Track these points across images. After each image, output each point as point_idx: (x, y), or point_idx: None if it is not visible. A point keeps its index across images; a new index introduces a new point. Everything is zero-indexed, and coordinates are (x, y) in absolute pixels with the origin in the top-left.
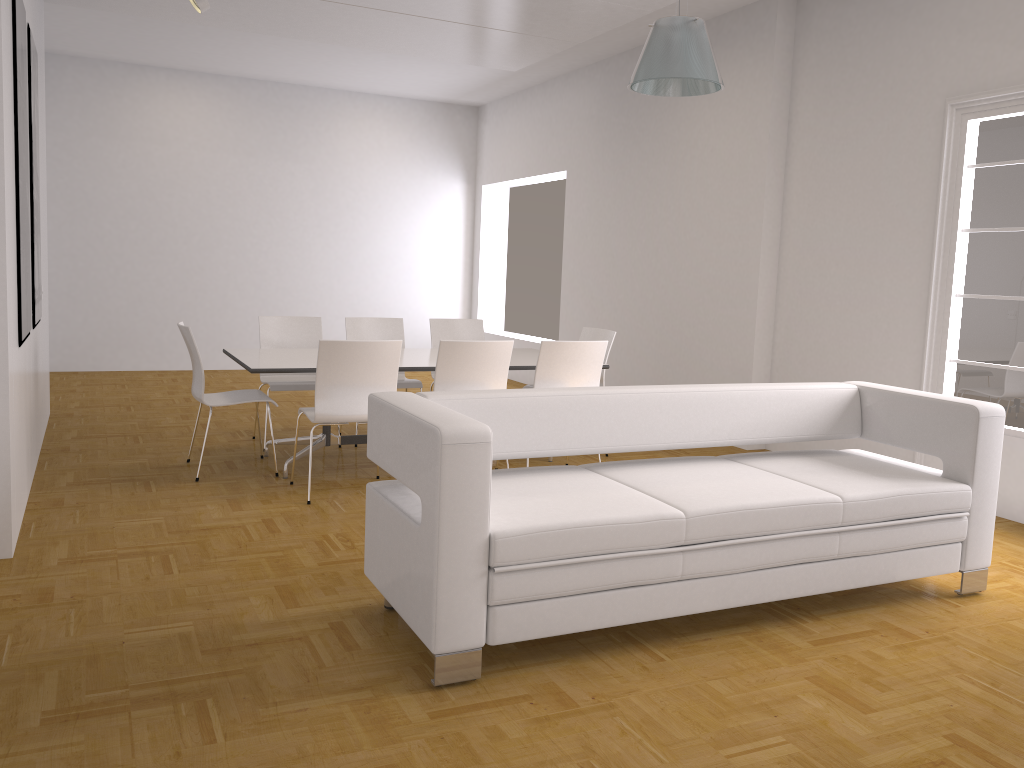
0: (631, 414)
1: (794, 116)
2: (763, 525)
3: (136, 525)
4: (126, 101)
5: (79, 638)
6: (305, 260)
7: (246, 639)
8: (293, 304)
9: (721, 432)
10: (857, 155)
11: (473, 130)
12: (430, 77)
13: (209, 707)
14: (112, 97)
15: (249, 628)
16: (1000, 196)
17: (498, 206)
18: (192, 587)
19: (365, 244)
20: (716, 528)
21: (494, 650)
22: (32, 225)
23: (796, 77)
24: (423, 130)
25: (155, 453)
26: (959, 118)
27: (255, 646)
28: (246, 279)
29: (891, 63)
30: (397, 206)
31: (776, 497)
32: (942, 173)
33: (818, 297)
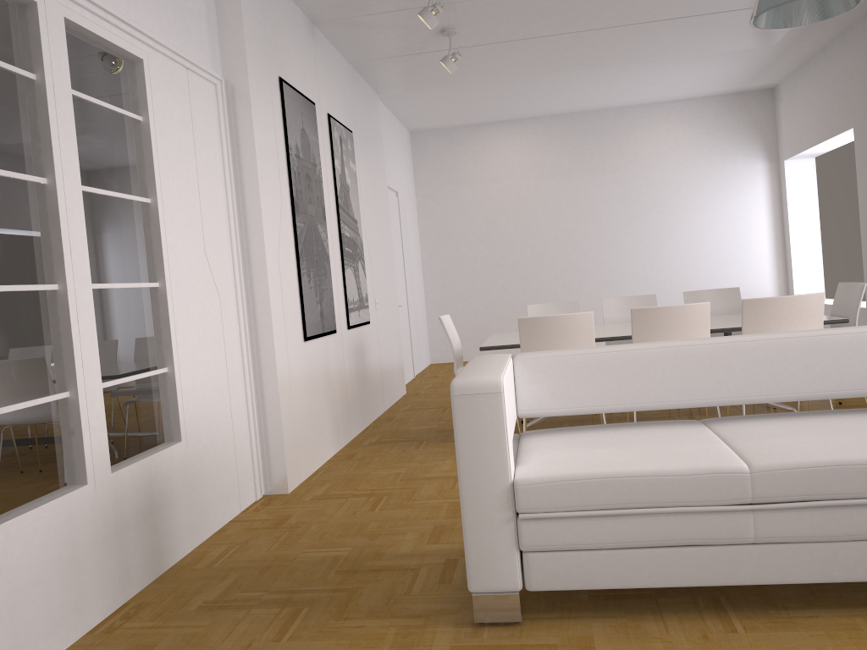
0: (745, 363)
1: None
2: None
3: (384, 473)
4: (469, 154)
5: (272, 552)
6: (619, 255)
7: (374, 565)
8: (612, 294)
9: None
10: None
11: (770, 111)
12: (706, 73)
13: (301, 614)
14: (459, 153)
15: (385, 557)
16: None
17: (804, 177)
18: (376, 522)
19: (672, 234)
20: (796, 486)
21: (564, 599)
22: (342, 254)
23: None
24: (718, 122)
25: (447, 420)
26: None
27: (375, 571)
28: (571, 277)
29: None
30: (699, 195)
31: None
32: None
33: None
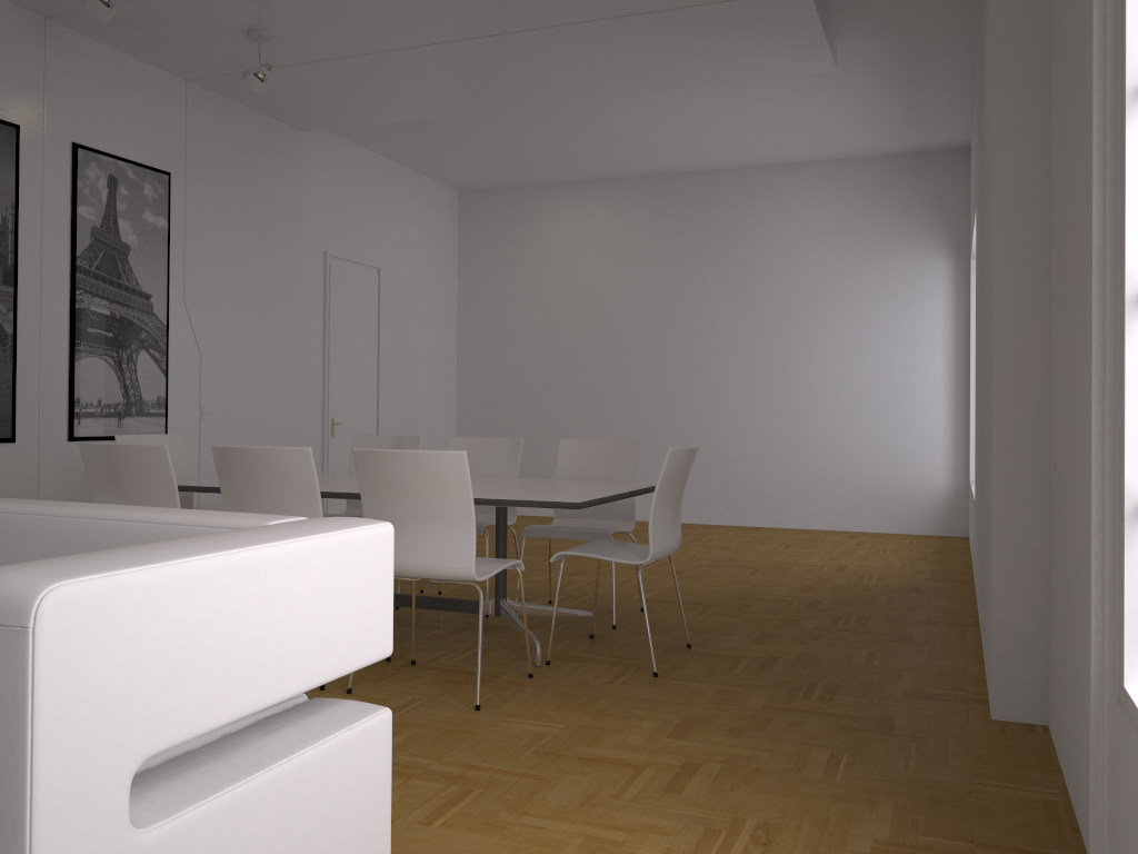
0: None
1: None
2: None
3: None
4: (530, 224)
5: None
6: (719, 385)
7: None
8: (705, 441)
9: None
10: None
11: (963, 182)
12: (817, 117)
13: None
14: (518, 223)
15: None
16: None
17: None
18: None
19: (799, 360)
20: None
21: None
22: (76, 337)
23: None
24: (881, 196)
25: None
26: None
27: None
28: (649, 411)
29: None
30: (844, 305)
31: None
32: None
33: (1062, 359)
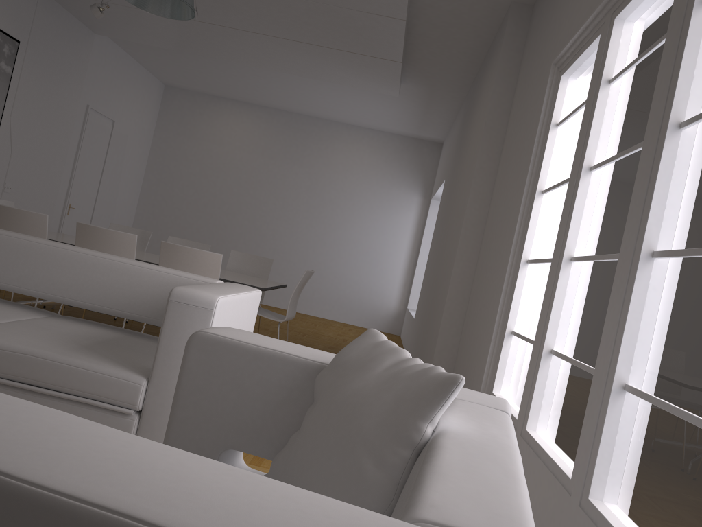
0: None
1: (512, 107)
2: None
3: None
4: (205, 117)
5: None
6: (293, 232)
7: None
8: (278, 261)
9: (28, 281)
10: (521, 132)
11: (435, 160)
12: (378, 110)
13: None
14: (197, 114)
15: None
16: (564, 150)
17: None
18: None
19: (337, 229)
20: None
21: None
22: None
23: (519, 73)
24: (396, 155)
25: (3, 292)
26: (558, 76)
27: None
28: (251, 238)
29: (547, 40)
30: (366, 206)
31: None
32: (537, 133)
33: (484, 270)
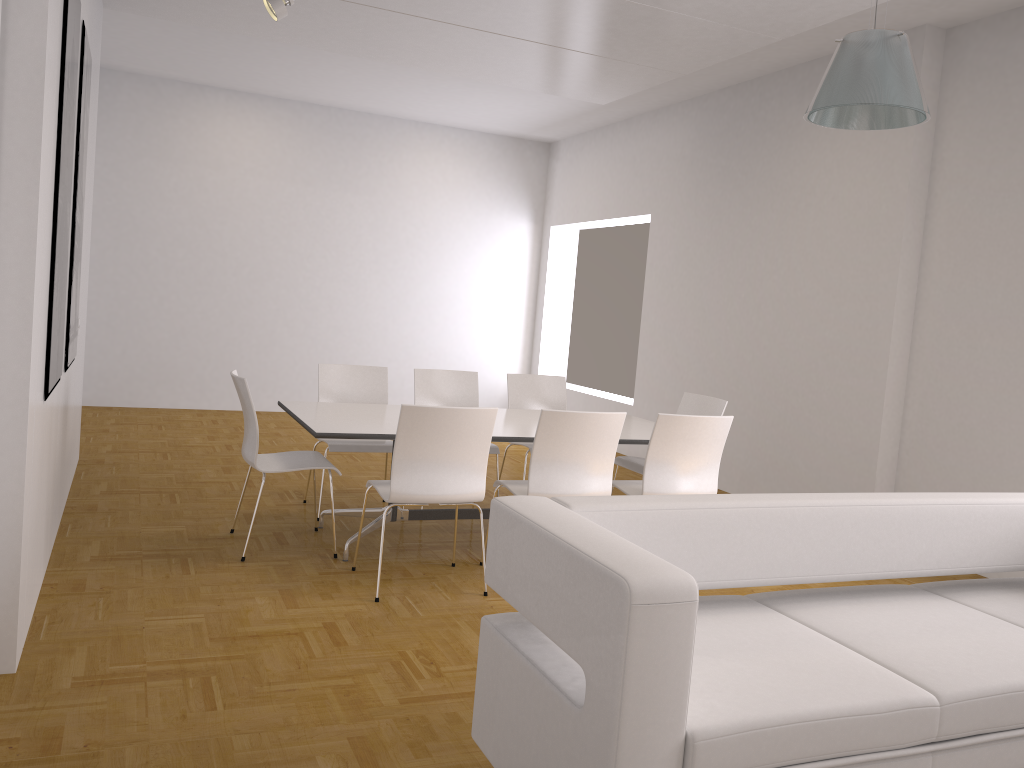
0: (822, 534)
1: (938, 163)
2: None
3: (171, 626)
4: (182, 122)
5: None
6: (359, 298)
7: None
8: (344, 344)
9: (929, 559)
10: (1023, 210)
11: (543, 167)
12: (506, 109)
13: None
14: (168, 117)
15: None
16: None
17: (566, 249)
18: (241, 735)
19: (423, 283)
20: (977, 718)
21: None
22: (72, 252)
23: (942, 119)
24: (491, 165)
25: (194, 518)
26: None
27: None
28: (296, 315)
29: None
30: (459, 244)
31: None
32: None
33: (965, 372)
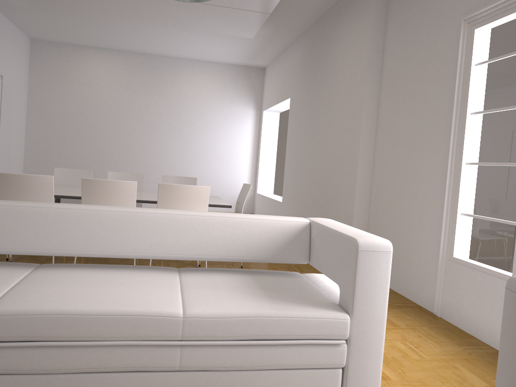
0: (70, 225)
1: (385, 47)
2: (81, 331)
3: None
4: (72, 63)
5: None
6: (161, 149)
7: None
8: (153, 172)
9: (160, 247)
10: (414, 67)
11: (261, 81)
12: (223, 48)
13: None
14: (65, 61)
15: None
16: (495, 84)
17: (272, 123)
18: None
19: (195, 142)
20: (22, 329)
21: None
22: None
23: (387, 21)
24: (232, 80)
25: None
26: (469, 29)
27: None
28: (128, 158)
29: None
30: (215, 121)
31: (109, 306)
32: (457, 71)
33: (392, 168)
